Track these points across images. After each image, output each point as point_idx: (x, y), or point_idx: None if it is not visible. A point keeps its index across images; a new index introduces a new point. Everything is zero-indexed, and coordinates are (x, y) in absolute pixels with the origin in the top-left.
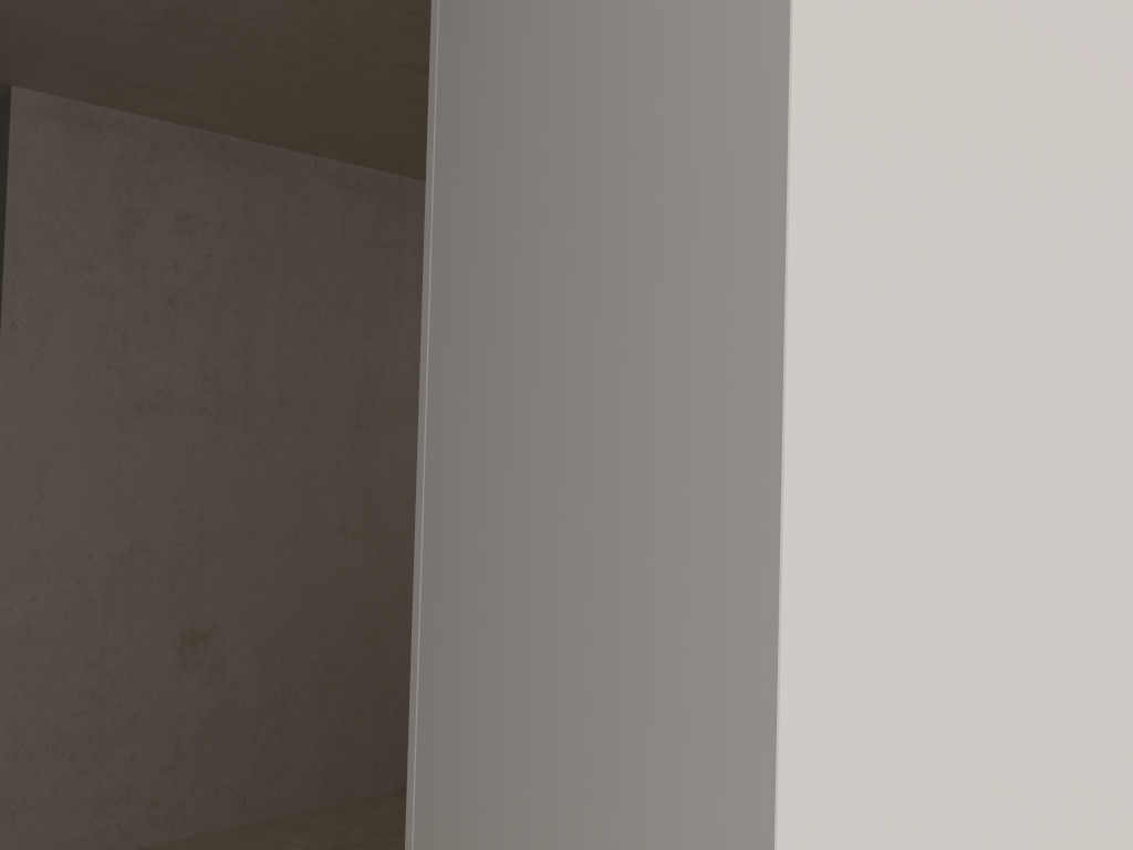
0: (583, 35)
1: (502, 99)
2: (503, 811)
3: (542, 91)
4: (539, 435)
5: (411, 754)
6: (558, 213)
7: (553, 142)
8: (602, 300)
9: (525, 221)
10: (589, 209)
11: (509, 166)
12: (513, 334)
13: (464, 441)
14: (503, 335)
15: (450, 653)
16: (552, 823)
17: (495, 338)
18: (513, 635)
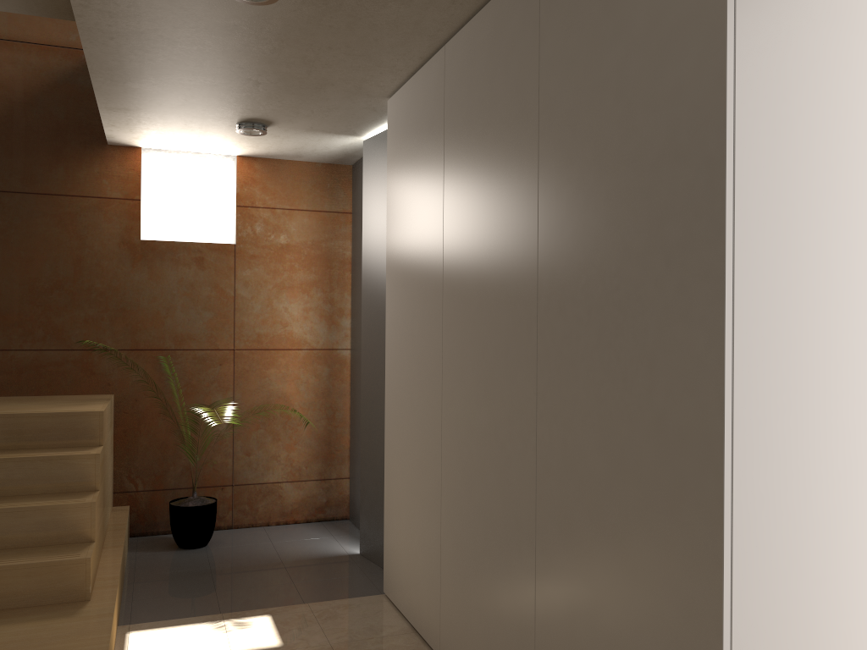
0: (844, 108)
1: (792, 114)
2: (805, 507)
3: (820, 124)
4: (823, 306)
5: (727, 508)
6: (831, 193)
7: (828, 155)
8: (858, 243)
9: (810, 190)
10: (849, 197)
11: (798, 156)
12: (804, 251)
13: (768, 308)
14: (797, 250)
15: (761, 435)
16: (836, 498)
17: (791, 250)
18: (809, 412)
